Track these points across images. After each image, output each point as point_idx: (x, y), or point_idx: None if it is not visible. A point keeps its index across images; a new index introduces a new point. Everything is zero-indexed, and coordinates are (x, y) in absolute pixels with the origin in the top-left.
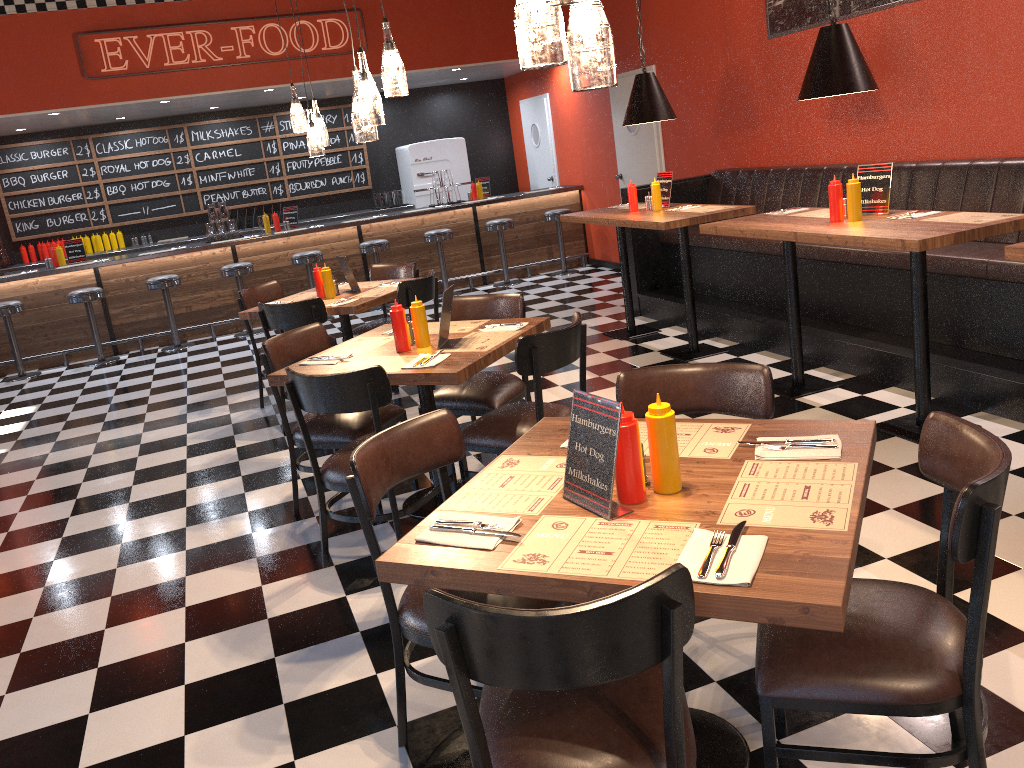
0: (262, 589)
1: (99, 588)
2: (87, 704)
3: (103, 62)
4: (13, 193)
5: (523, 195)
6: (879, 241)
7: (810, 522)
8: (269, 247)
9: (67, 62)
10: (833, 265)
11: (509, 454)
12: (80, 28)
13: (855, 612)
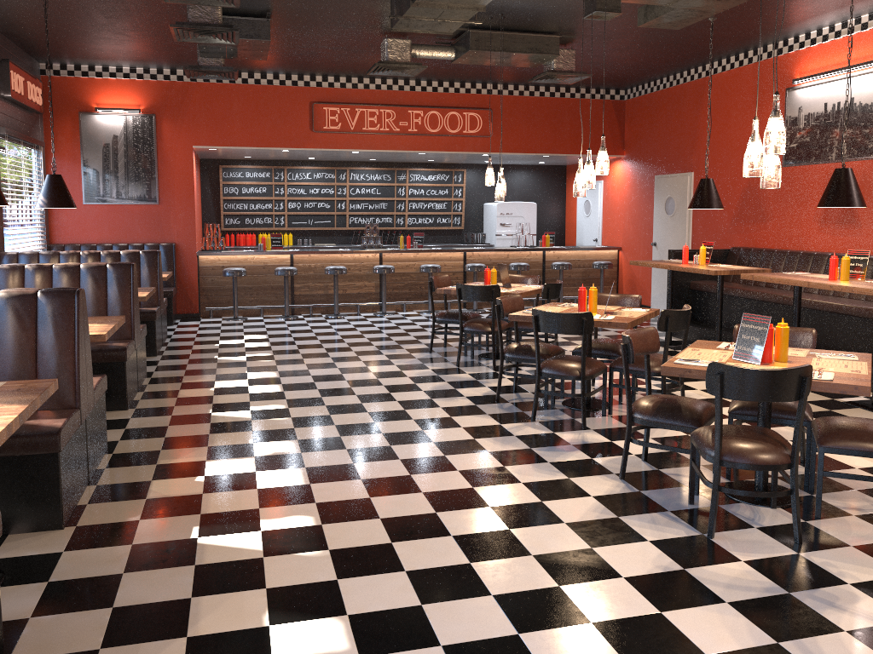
0: (502, 425)
1: (402, 416)
2: (440, 452)
3: (325, 122)
4: (229, 198)
5: (579, 248)
6: (862, 290)
7: (850, 372)
8: (404, 258)
9: (302, 119)
10: (819, 312)
11: (691, 347)
12: (315, 99)
13: (861, 423)
